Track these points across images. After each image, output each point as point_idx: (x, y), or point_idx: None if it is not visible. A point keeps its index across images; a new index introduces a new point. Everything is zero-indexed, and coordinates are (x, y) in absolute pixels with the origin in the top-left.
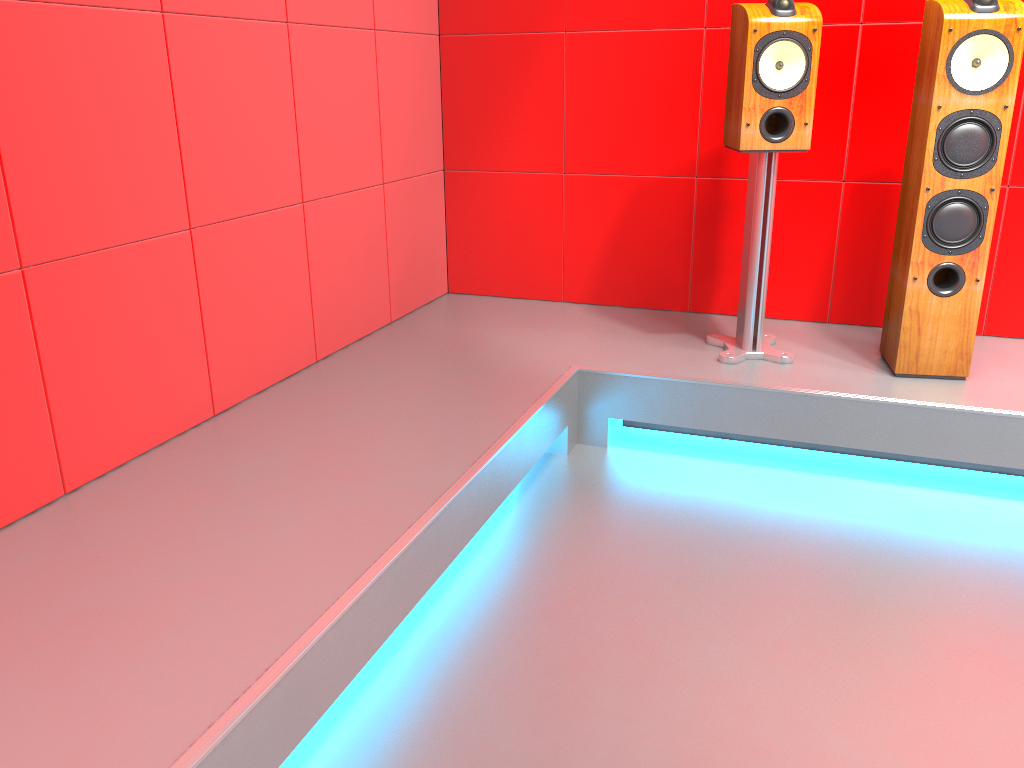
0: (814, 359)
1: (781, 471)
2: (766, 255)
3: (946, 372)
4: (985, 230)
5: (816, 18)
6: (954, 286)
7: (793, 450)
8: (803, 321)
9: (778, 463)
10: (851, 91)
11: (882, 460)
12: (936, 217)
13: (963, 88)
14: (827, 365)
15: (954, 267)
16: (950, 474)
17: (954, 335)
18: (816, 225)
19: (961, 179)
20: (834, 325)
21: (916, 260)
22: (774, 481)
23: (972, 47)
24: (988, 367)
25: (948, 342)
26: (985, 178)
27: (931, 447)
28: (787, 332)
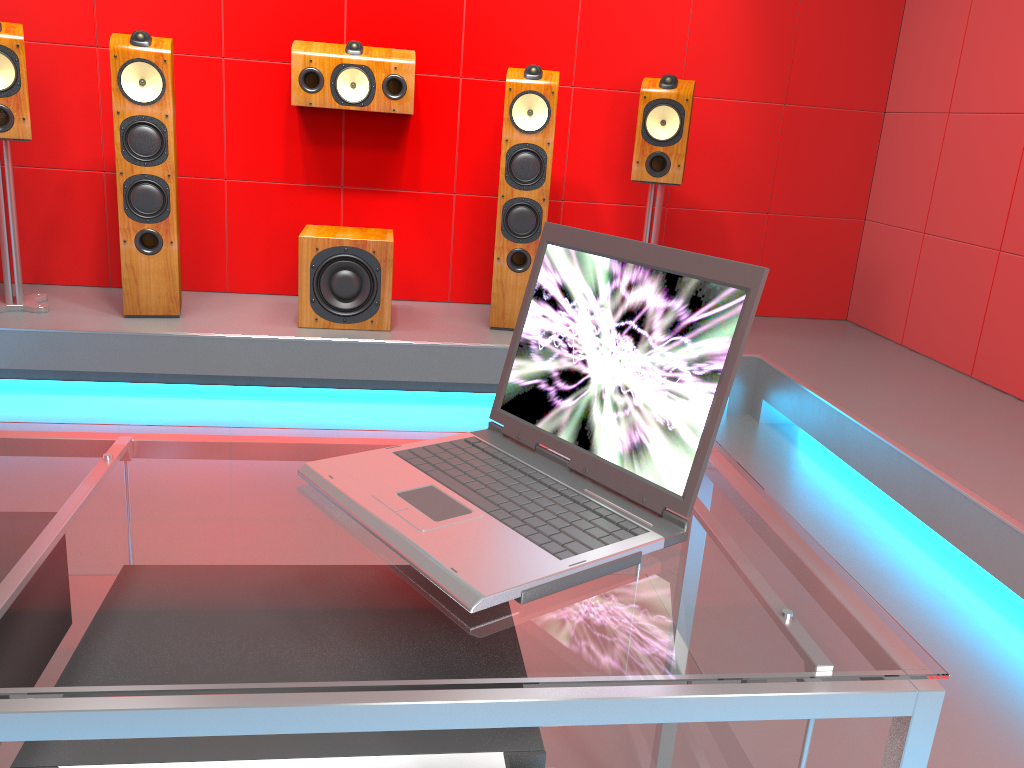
0: (70, 309)
1: (29, 395)
2: (12, 224)
3: (163, 312)
4: (171, 205)
5: (19, 36)
6: (156, 247)
7: (52, 382)
8: (90, 286)
9: (31, 391)
10: (98, 100)
11: (123, 383)
12: (132, 194)
13: (134, 99)
14: (77, 313)
15: (153, 232)
16: (170, 388)
17: (163, 284)
18: (88, 207)
19: (146, 167)
20: (115, 288)
21: (124, 227)
22: (17, 402)
23: (136, 70)
24: (207, 310)
25: (160, 289)
26: (163, 167)
27: (138, 364)
28: (67, 293)
